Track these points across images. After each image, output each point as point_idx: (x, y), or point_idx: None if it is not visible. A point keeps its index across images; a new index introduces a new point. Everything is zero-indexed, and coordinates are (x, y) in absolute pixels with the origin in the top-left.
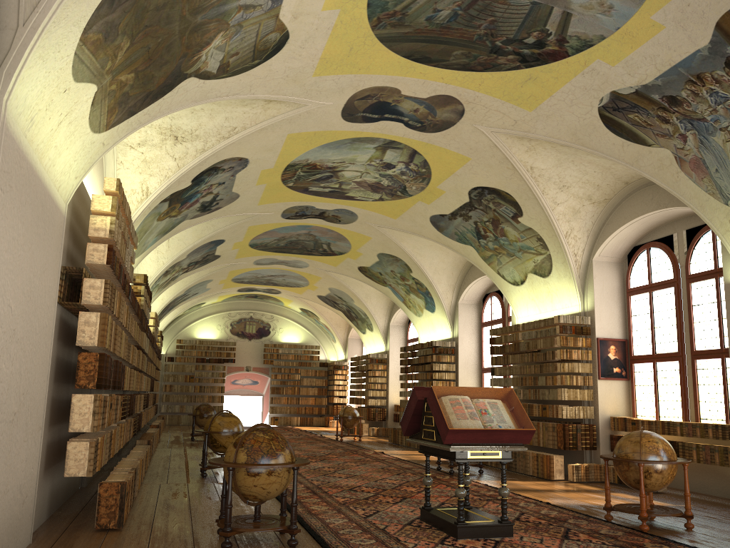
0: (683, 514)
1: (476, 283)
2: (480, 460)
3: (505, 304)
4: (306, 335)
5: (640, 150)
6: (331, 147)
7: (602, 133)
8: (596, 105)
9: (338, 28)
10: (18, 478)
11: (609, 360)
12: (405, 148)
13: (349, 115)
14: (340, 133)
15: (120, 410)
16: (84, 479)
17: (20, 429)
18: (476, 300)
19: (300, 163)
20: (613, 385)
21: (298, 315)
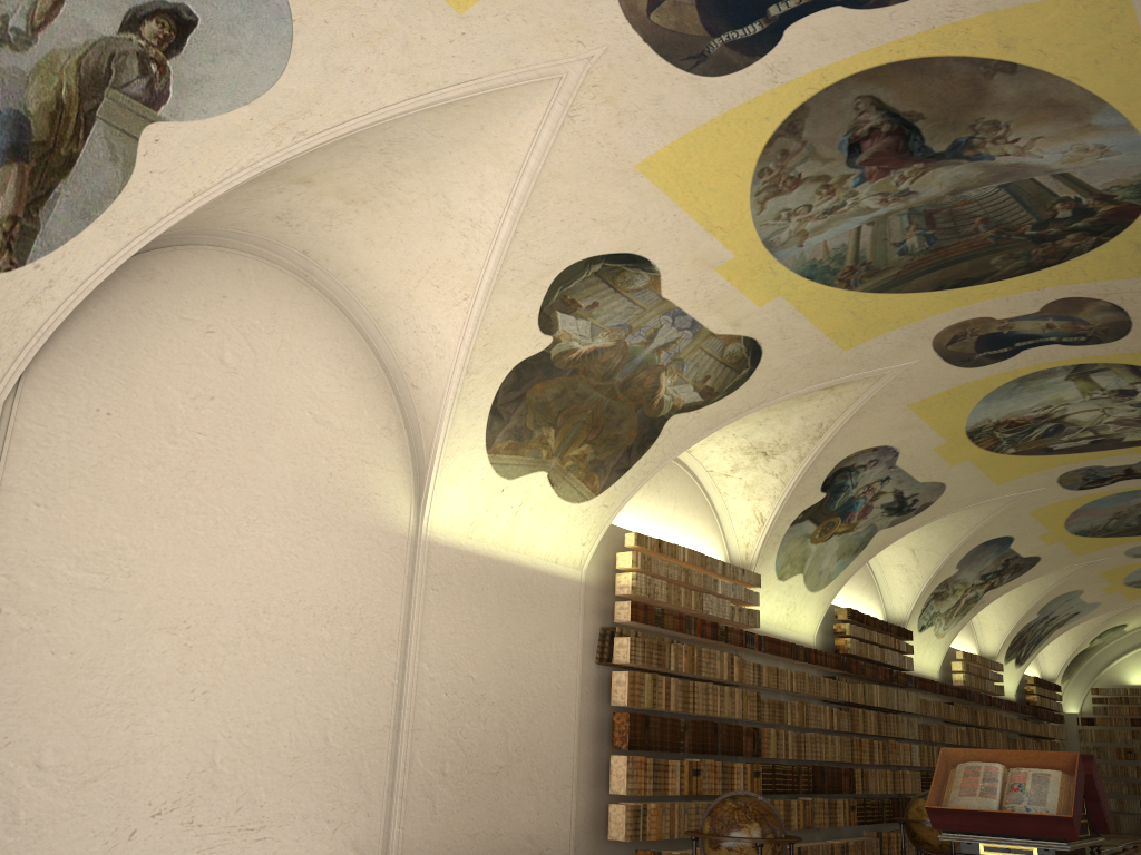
0: None
1: None
2: None
3: None
4: None
5: None
6: (1000, 397)
7: None
8: None
9: (805, 307)
10: (521, 827)
11: None
12: (1112, 367)
13: (965, 361)
14: (985, 380)
15: (755, 781)
16: None
17: (516, 782)
18: None
19: (982, 425)
20: None
21: None
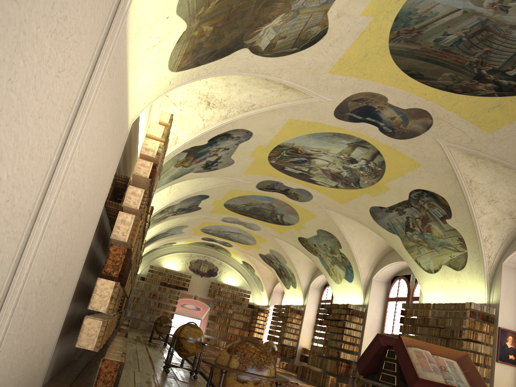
0: None
1: (390, 266)
2: None
3: (411, 286)
4: (242, 281)
5: None
6: (315, 137)
7: None
8: None
9: (364, 35)
10: (45, 338)
11: (506, 348)
12: (372, 148)
13: (340, 113)
14: (327, 126)
15: (119, 303)
16: (77, 354)
17: (58, 295)
18: (386, 279)
19: (287, 145)
20: (507, 369)
21: (239, 266)
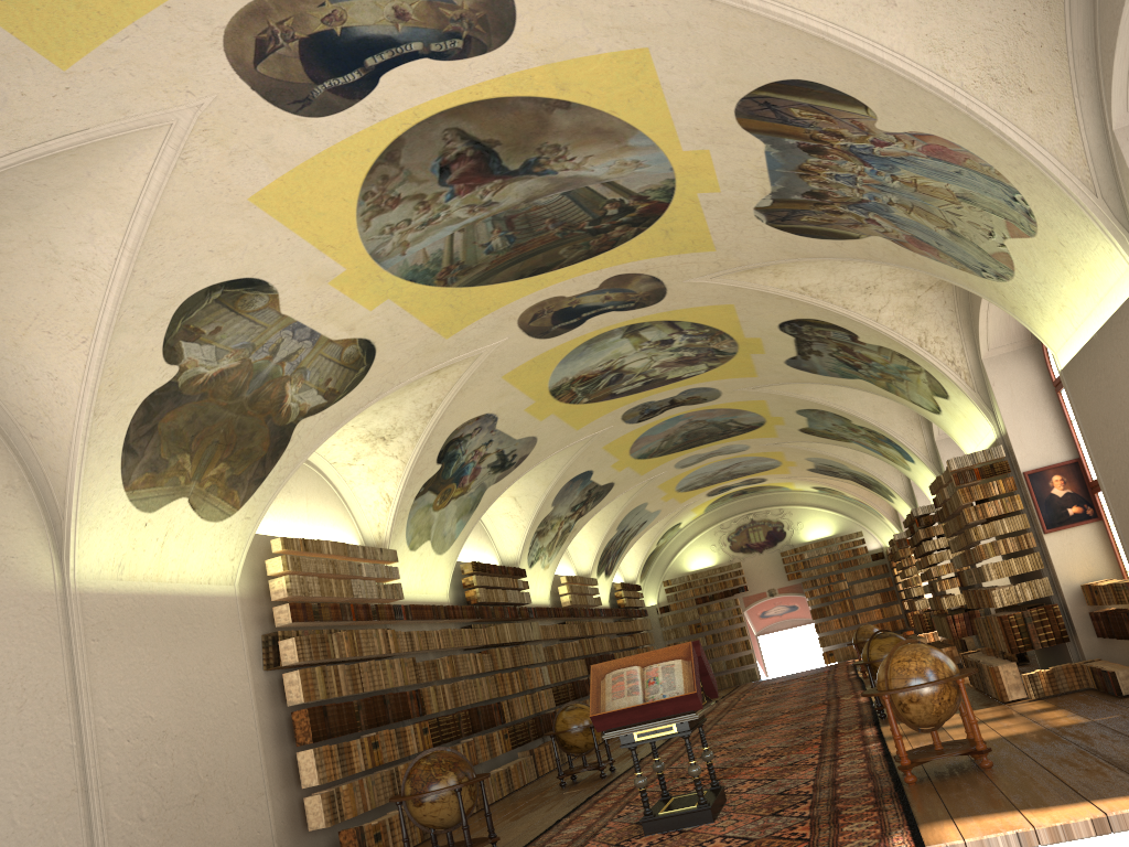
0: (973, 750)
1: None
2: (651, 740)
3: None
4: (839, 520)
5: (857, 244)
6: (574, 358)
7: (806, 241)
8: (762, 223)
9: (411, 306)
10: (227, 846)
11: (1055, 500)
12: (655, 323)
13: (545, 333)
14: (561, 347)
15: (425, 738)
16: None
17: (213, 805)
18: None
19: (561, 383)
20: (1075, 535)
21: (817, 497)
